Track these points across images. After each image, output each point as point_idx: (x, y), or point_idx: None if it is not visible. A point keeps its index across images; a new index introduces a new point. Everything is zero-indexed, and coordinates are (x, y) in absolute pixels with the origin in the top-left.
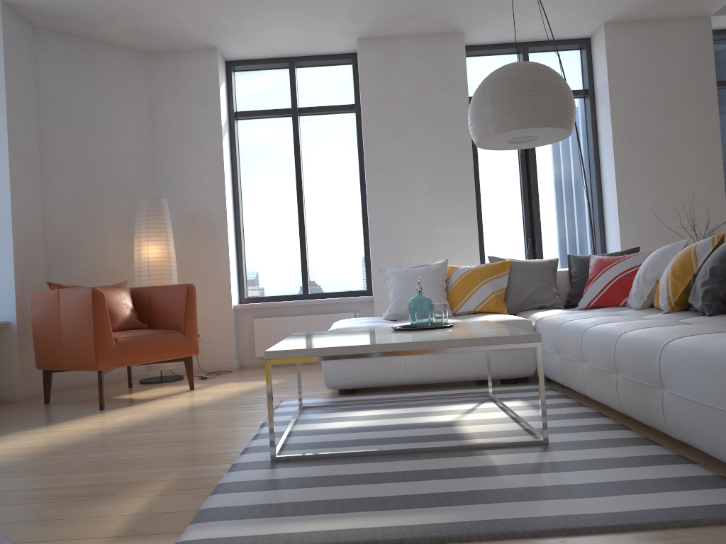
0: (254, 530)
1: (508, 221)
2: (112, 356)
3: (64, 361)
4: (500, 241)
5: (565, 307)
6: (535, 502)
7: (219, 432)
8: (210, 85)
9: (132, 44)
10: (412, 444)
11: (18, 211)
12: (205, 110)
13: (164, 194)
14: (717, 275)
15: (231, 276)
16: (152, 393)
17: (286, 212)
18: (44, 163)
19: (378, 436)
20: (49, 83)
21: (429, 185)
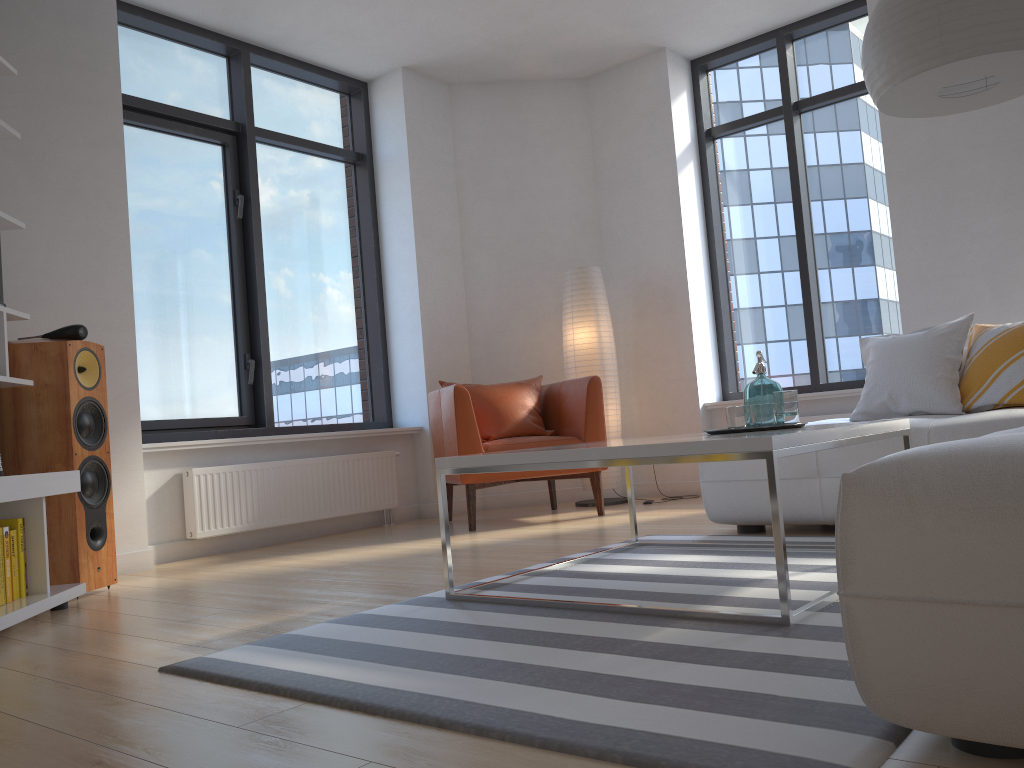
0: (256, 659)
1: None
2: None
3: None
4: None
5: None
6: (542, 690)
7: (498, 564)
8: (658, 101)
9: (561, 73)
10: (625, 601)
11: (430, 301)
12: (654, 137)
13: (612, 259)
14: None
15: (698, 363)
16: (557, 517)
17: (787, 263)
18: (465, 242)
19: (618, 587)
20: (467, 147)
21: (1004, 186)
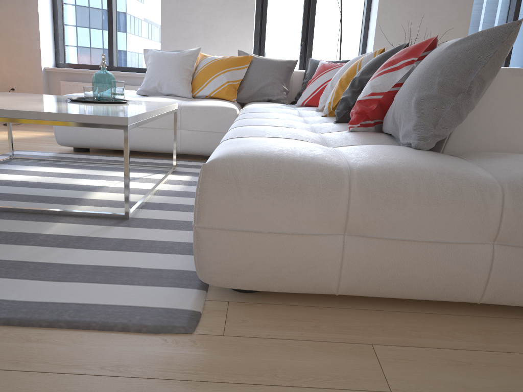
0: None
1: (289, 25)
2: None
3: None
4: (279, 42)
5: (292, 103)
6: None
7: None
8: None
9: None
10: (22, 203)
11: None
12: None
13: None
14: (355, 86)
15: (42, 42)
16: None
17: None
18: None
19: (13, 192)
20: None
21: None
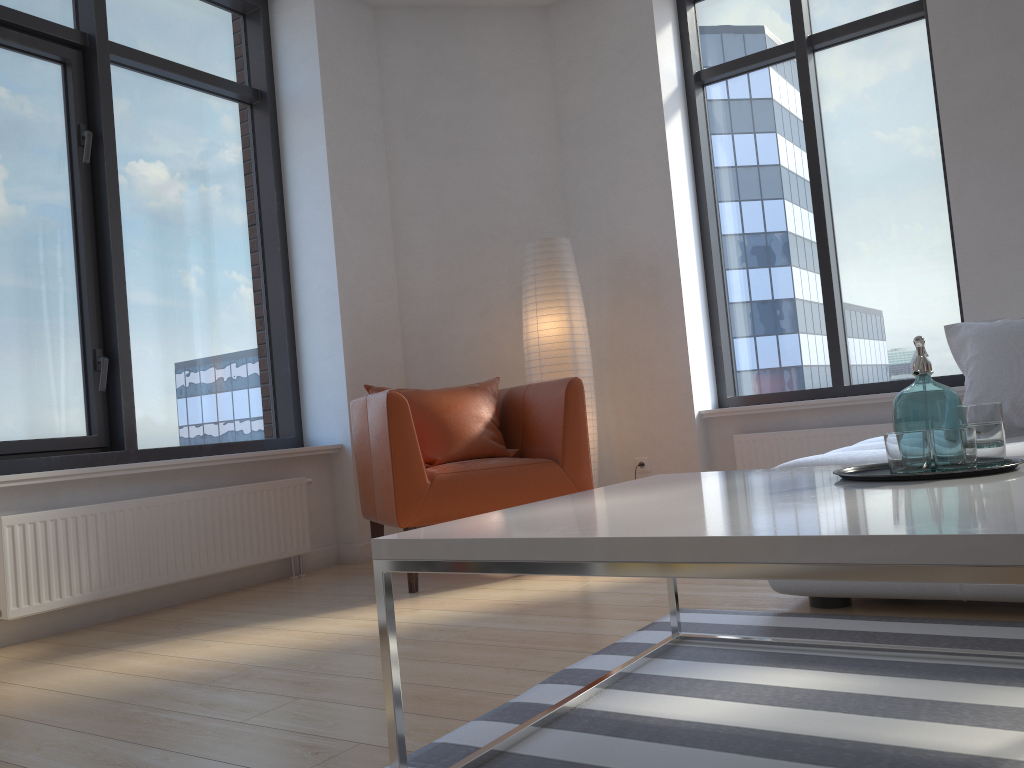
0: None
1: None
2: (423, 505)
3: (376, 509)
4: None
5: None
6: None
7: (469, 680)
8: (640, 33)
9: None
10: None
11: (351, 282)
12: (634, 78)
13: (581, 232)
14: None
15: (691, 360)
16: None
17: (798, 237)
18: (396, 207)
19: None
20: (398, 88)
21: None
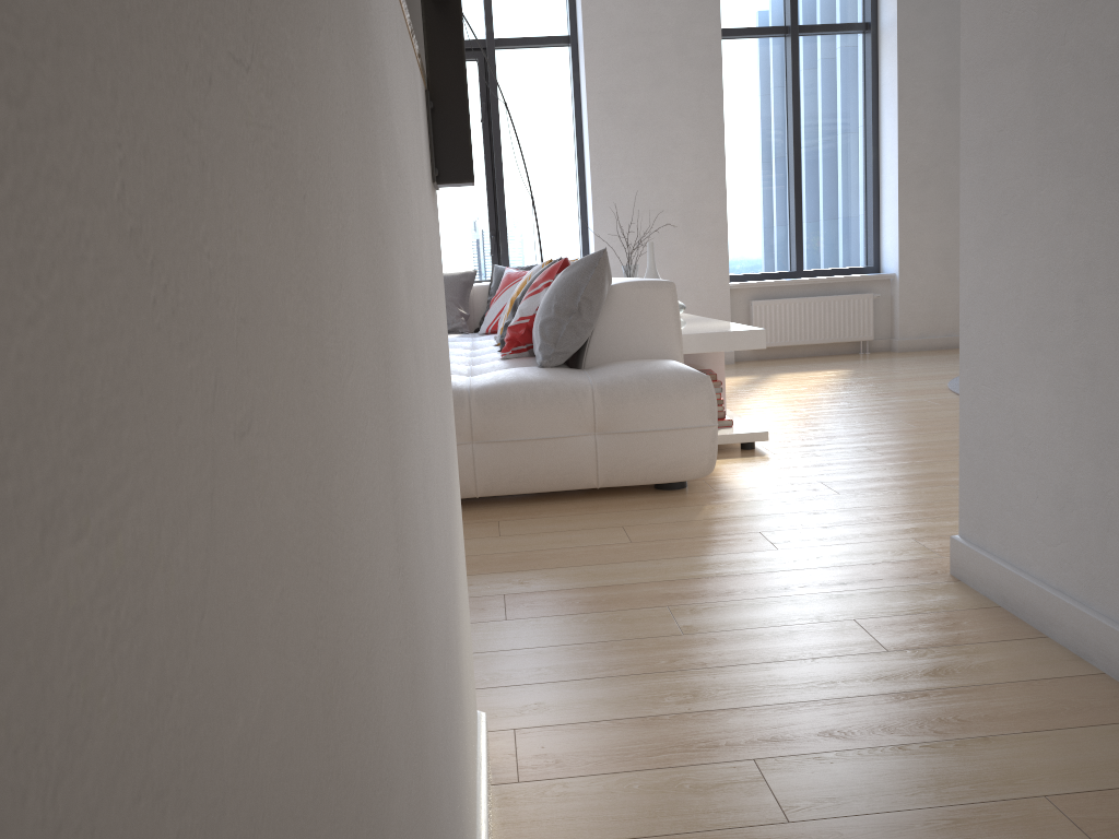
0: None
1: (469, 213)
2: None
3: None
4: (458, 240)
5: (477, 330)
6: None
7: None
8: None
9: None
10: None
11: None
12: None
13: None
14: (517, 308)
15: None
16: None
17: None
18: None
19: None
20: None
21: None
